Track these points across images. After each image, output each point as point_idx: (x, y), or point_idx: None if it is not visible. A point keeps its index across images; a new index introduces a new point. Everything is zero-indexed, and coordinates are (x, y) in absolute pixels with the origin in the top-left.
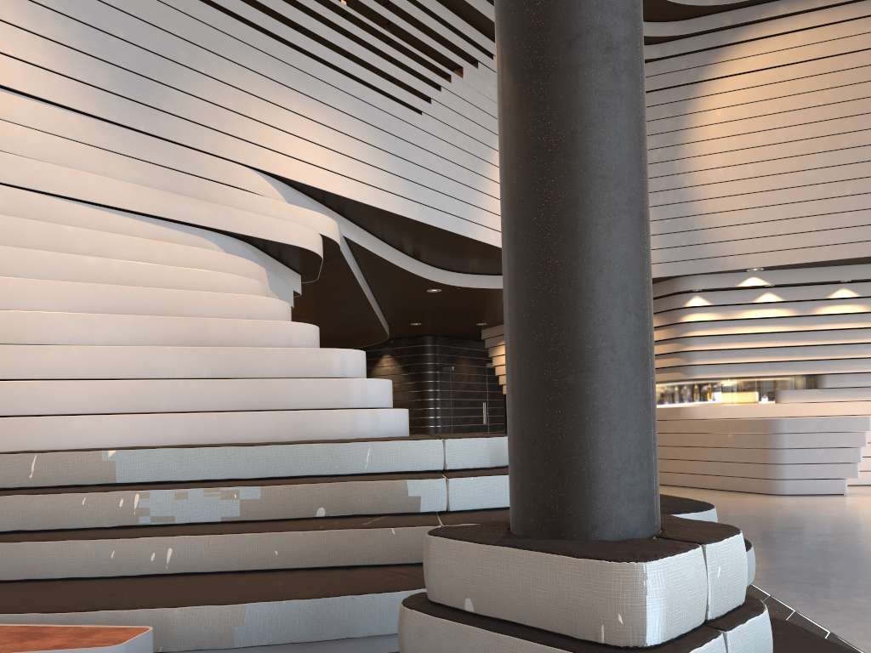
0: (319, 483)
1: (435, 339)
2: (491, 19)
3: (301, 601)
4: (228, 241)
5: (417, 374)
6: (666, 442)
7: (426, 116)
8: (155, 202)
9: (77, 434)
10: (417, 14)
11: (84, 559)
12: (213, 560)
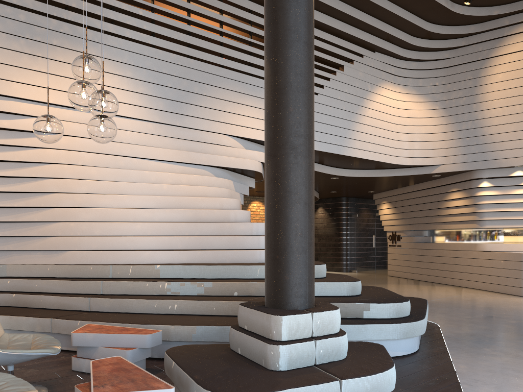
0: (235, 282)
1: (347, 199)
2: (360, 38)
3: (216, 326)
4: (215, 169)
5: (336, 218)
6: (468, 263)
7: (320, 95)
8: (182, 156)
9: (147, 258)
10: (317, 43)
11: (146, 306)
12: (191, 310)
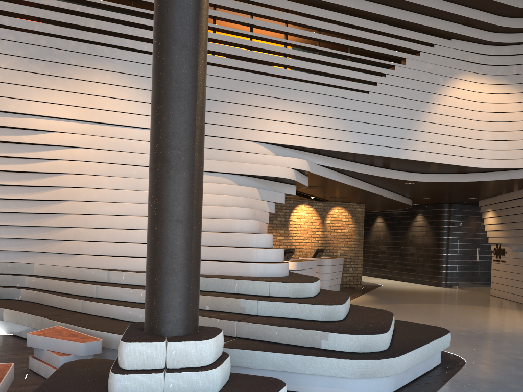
0: (207, 295)
1: (449, 205)
2: (427, 25)
3: None
4: (236, 177)
5: (436, 227)
6: None
7: (372, 94)
8: None
9: (141, 265)
10: (370, 37)
11: (122, 313)
12: None
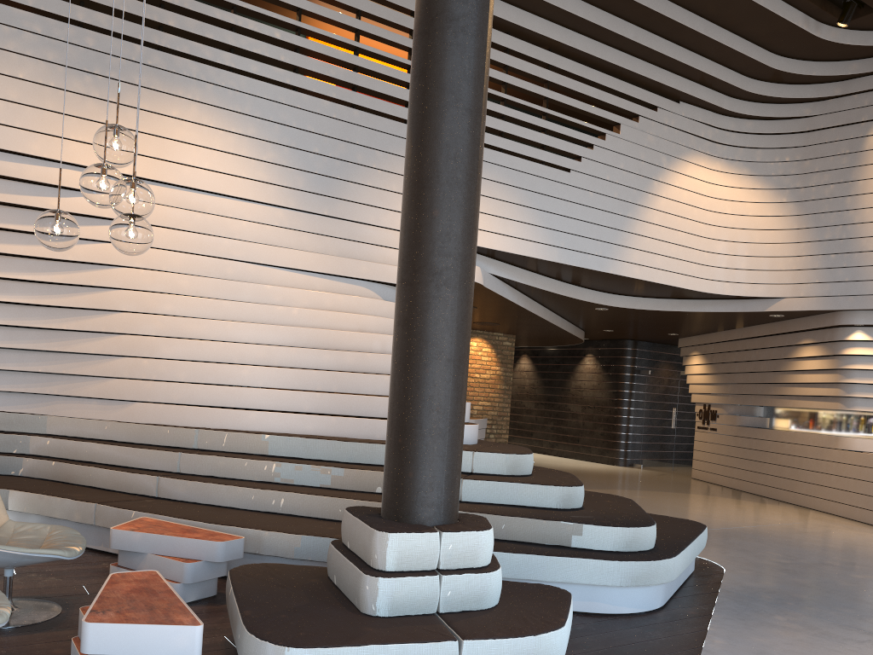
0: (379, 471)
1: (634, 343)
2: (652, 79)
3: (331, 539)
4: (382, 287)
5: (614, 375)
6: (822, 469)
7: (574, 173)
8: (329, 264)
9: (252, 422)
10: (574, 86)
11: (238, 497)
12: (305, 509)
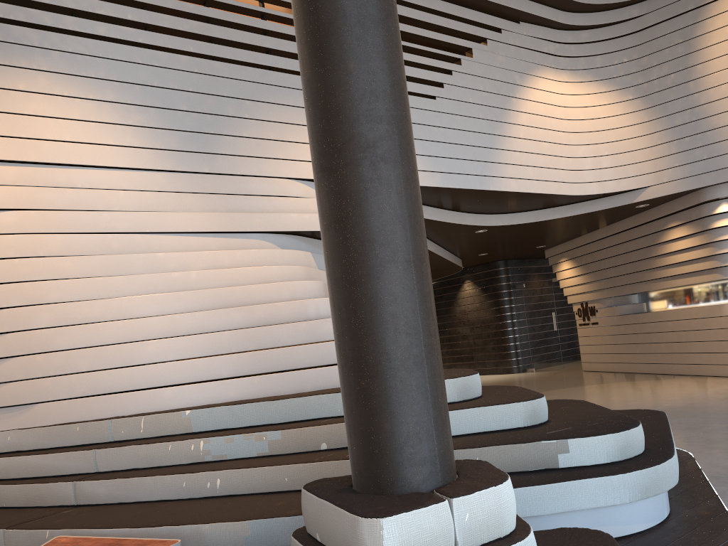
0: (320, 425)
1: (506, 263)
2: (493, 1)
3: (285, 518)
4: (279, 237)
5: (493, 294)
6: (712, 337)
7: (440, 99)
8: (220, 222)
9: (169, 400)
10: (424, 17)
11: (168, 487)
12: (246, 486)
